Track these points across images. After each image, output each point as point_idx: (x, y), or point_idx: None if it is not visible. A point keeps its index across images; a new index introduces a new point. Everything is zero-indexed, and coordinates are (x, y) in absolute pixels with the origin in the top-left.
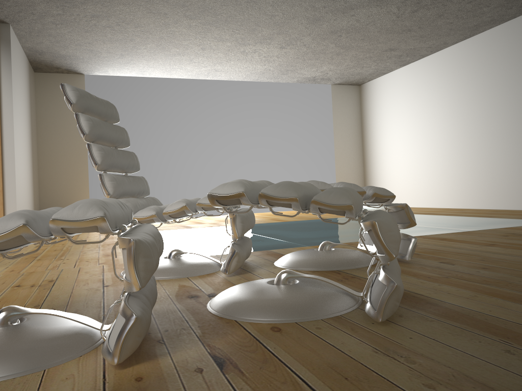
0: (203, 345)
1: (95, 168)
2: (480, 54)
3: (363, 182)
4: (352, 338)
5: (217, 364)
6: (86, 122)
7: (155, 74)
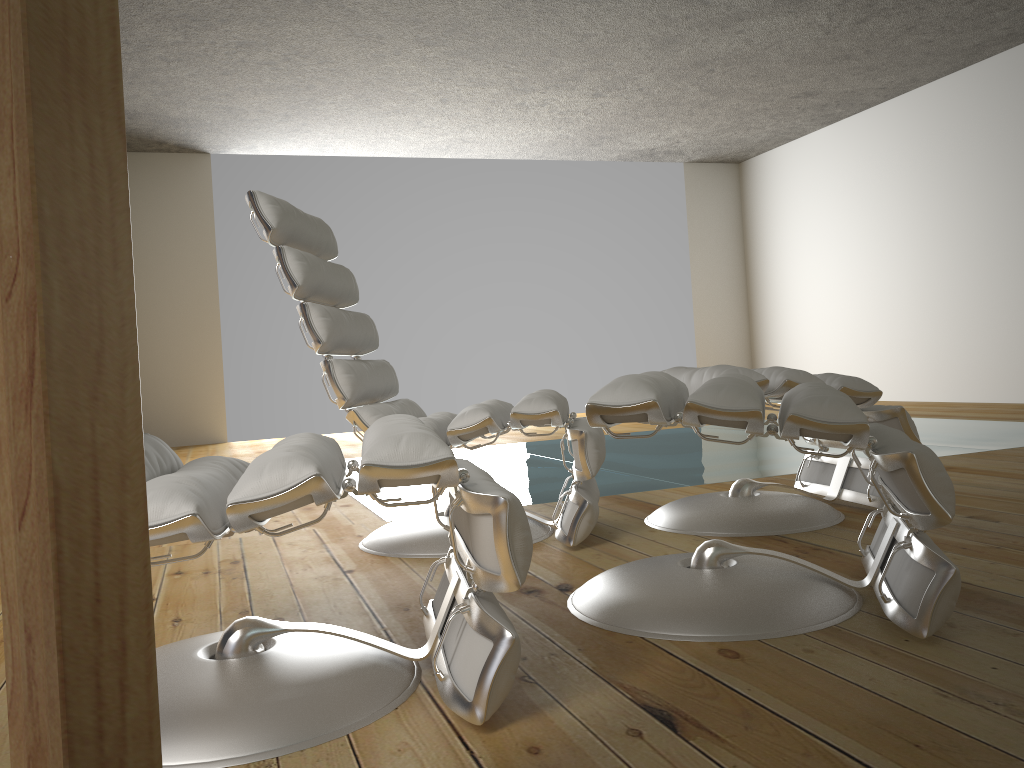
0: (612, 686)
1: (316, 350)
2: (986, 100)
3: (749, 352)
4: (884, 670)
5: (661, 721)
6: (297, 263)
7: (346, 150)
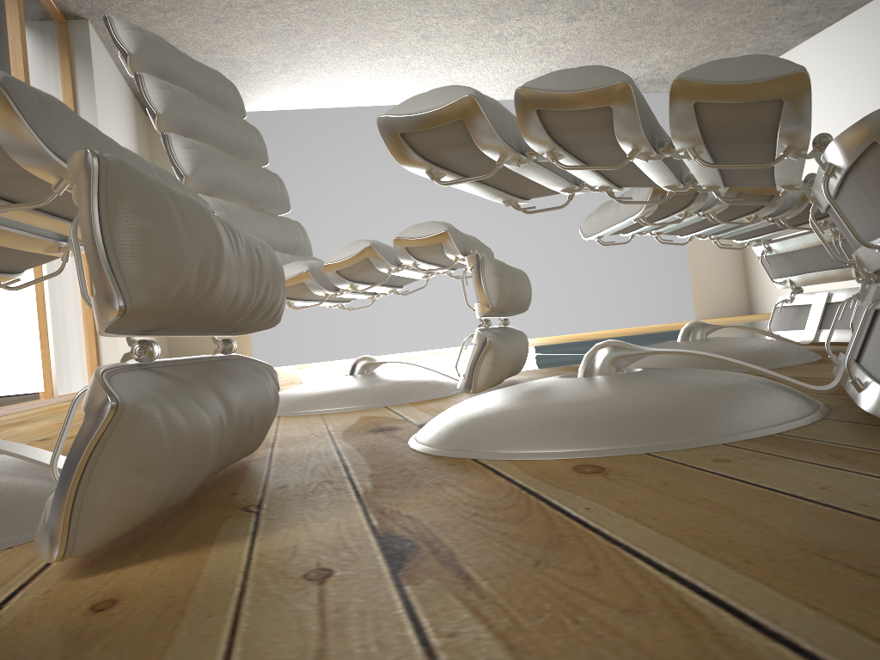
0: (364, 513)
1: None
2: None
3: (743, 270)
4: (852, 476)
5: (389, 556)
6: (158, 91)
7: (348, 99)
